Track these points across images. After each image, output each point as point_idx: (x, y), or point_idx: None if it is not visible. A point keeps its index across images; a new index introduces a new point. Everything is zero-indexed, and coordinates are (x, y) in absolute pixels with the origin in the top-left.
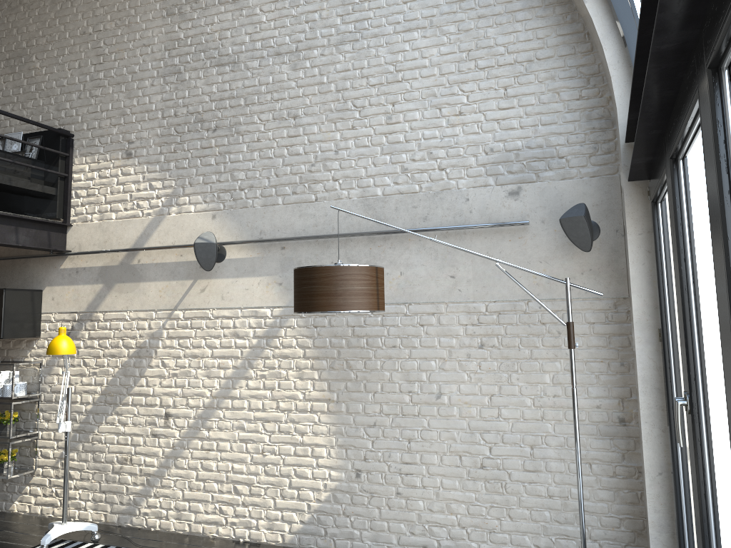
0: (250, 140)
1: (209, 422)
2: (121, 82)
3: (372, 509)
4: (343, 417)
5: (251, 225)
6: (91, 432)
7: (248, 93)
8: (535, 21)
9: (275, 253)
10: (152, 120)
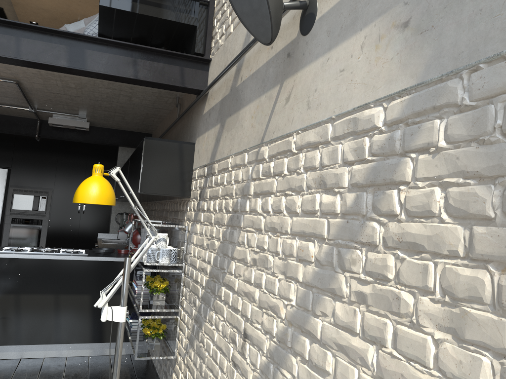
0: None
1: (280, 375)
2: None
3: None
4: None
5: None
6: (200, 328)
7: None
8: None
9: None
10: None
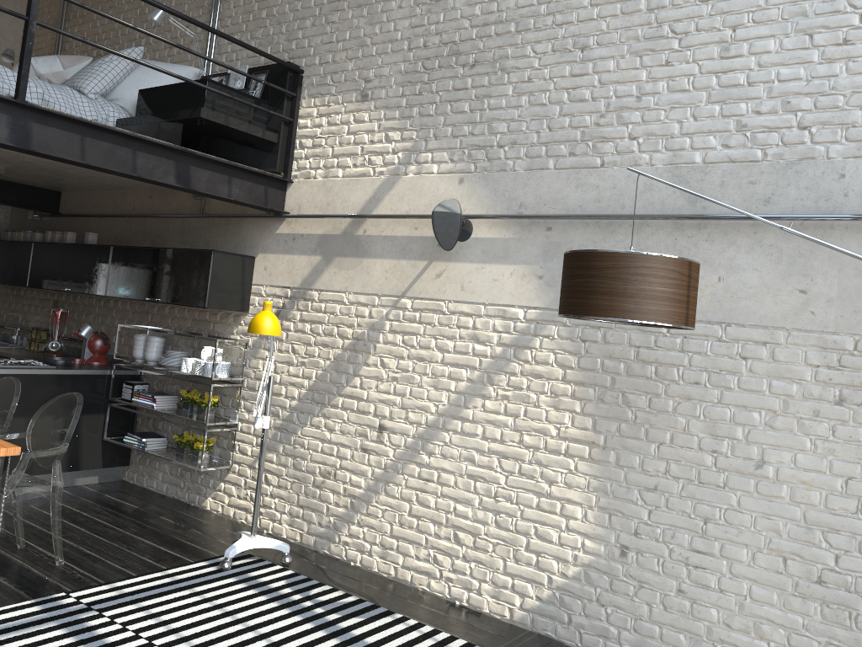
0: (519, 79)
1: (431, 445)
2: (362, 4)
3: (640, 604)
4: (609, 469)
5: (509, 195)
6: (293, 433)
7: (521, 16)
8: None
9: (538, 235)
10: (395, 53)
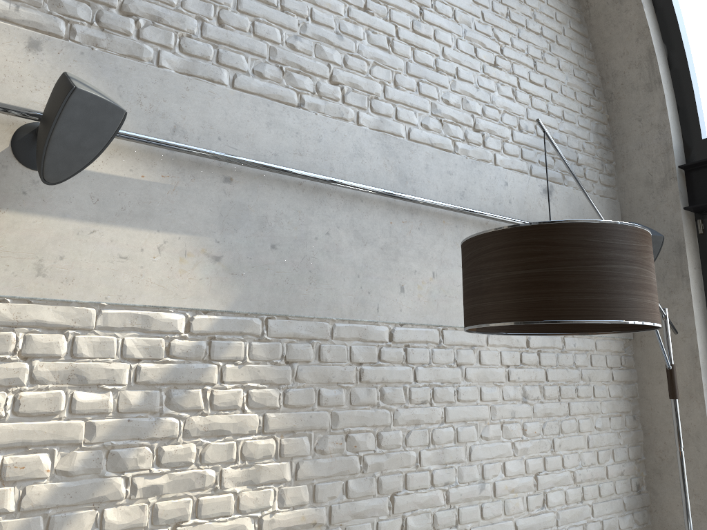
0: None
1: None
2: None
3: None
4: None
5: (151, 106)
6: None
7: None
8: (555, 0)
9: (209, 187)
10: None
